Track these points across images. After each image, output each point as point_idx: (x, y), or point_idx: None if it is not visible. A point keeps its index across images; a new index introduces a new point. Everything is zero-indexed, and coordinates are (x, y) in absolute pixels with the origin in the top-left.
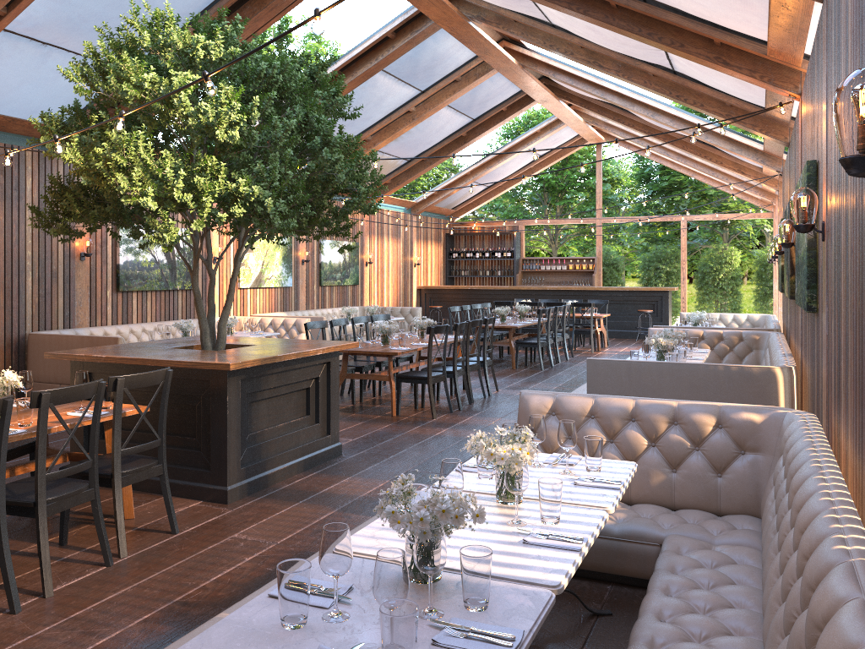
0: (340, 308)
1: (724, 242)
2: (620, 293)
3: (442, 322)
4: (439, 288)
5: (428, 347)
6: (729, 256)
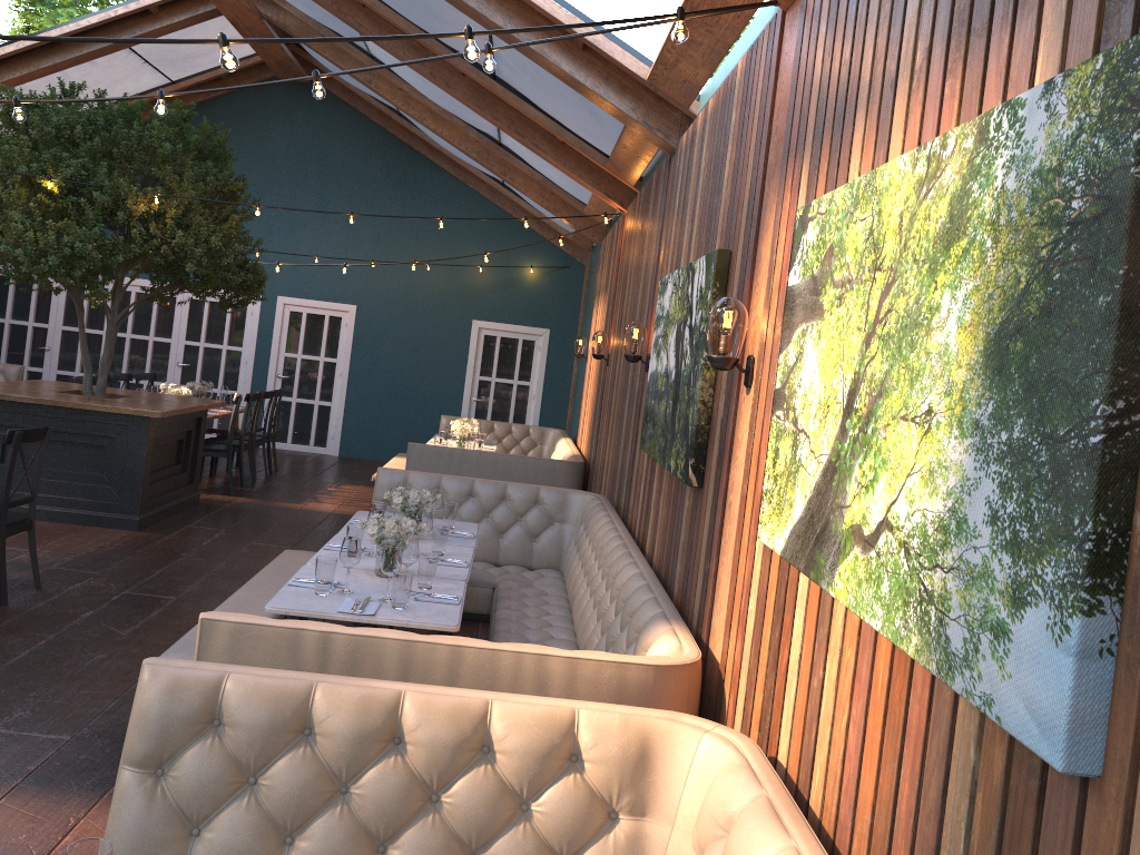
0: None
1: None
2: None
3: None
4: None
5: None
6: None
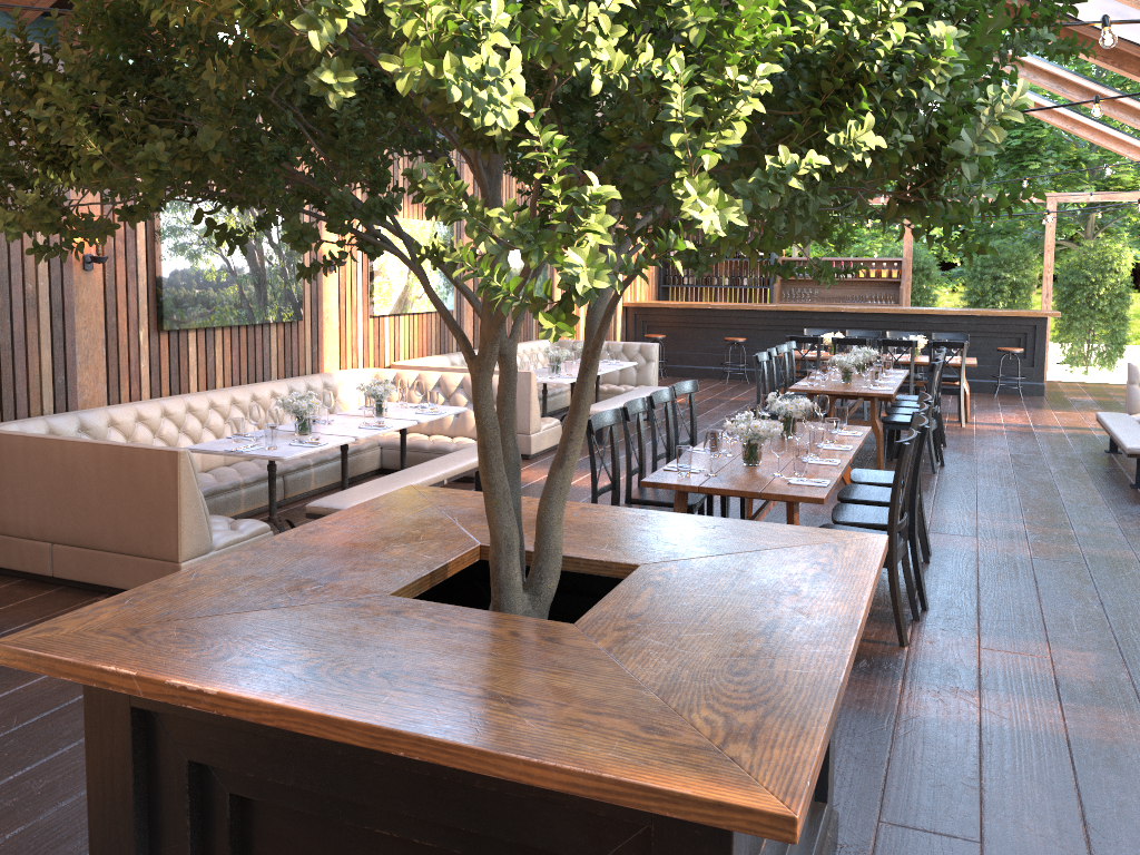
0: (524, 343)
1: (1087, 236)
2: (963, 320)
3: (665, 361)
4: (660, 306)
5: (894, 488)
6: (1116, 260)
